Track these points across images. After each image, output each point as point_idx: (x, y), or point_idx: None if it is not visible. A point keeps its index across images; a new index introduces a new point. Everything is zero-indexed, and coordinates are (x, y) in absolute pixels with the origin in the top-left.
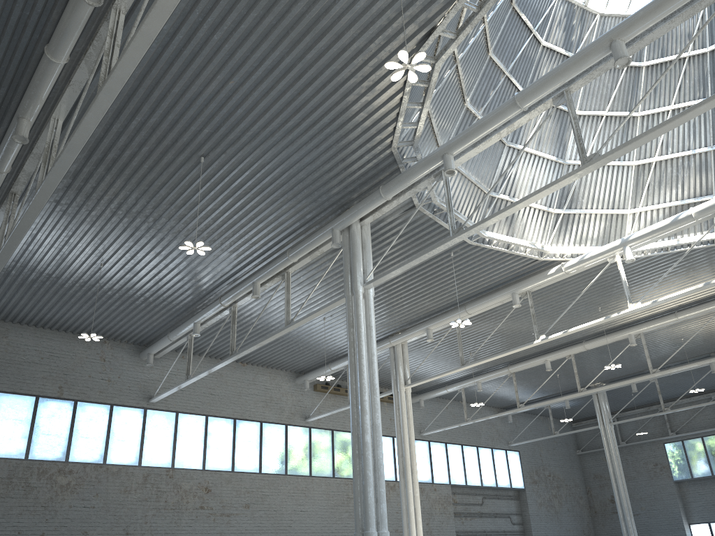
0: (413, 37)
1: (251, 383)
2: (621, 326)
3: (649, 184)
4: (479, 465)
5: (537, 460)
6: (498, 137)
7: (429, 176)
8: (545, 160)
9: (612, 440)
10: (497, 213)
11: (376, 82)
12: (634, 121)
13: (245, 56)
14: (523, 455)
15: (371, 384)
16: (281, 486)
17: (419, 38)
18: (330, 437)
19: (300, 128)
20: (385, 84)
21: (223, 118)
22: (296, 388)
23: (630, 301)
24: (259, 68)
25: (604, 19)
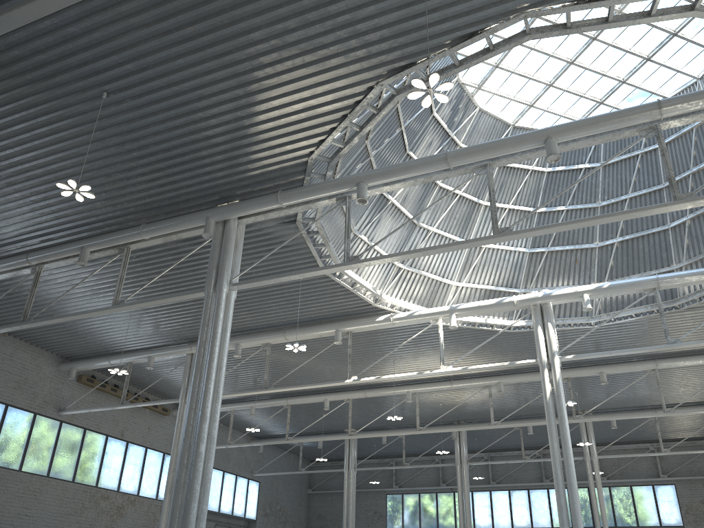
0: (391, 63)
1: (8, 358)
2: (401, 382)
3: (475, 265)
4: (221, 491)
5: (273, 494)
6: (412, 184)
7: (331, 198)
8: (405, 216)
9: (353, 484)
10: (401, 254)
11: (332, 90)
12: (479, 207)
13: (222, 8)
14: (262, 486)
15: (215, 391)
16: (11, 484)
17: (396, 66)
18: (81, 436)
19: (232, 104)
20: (339, 95)
21: (155, 61)
22: (58, 374)
23: (443, 362)
24: (229, 27)
25: (481, 113)
